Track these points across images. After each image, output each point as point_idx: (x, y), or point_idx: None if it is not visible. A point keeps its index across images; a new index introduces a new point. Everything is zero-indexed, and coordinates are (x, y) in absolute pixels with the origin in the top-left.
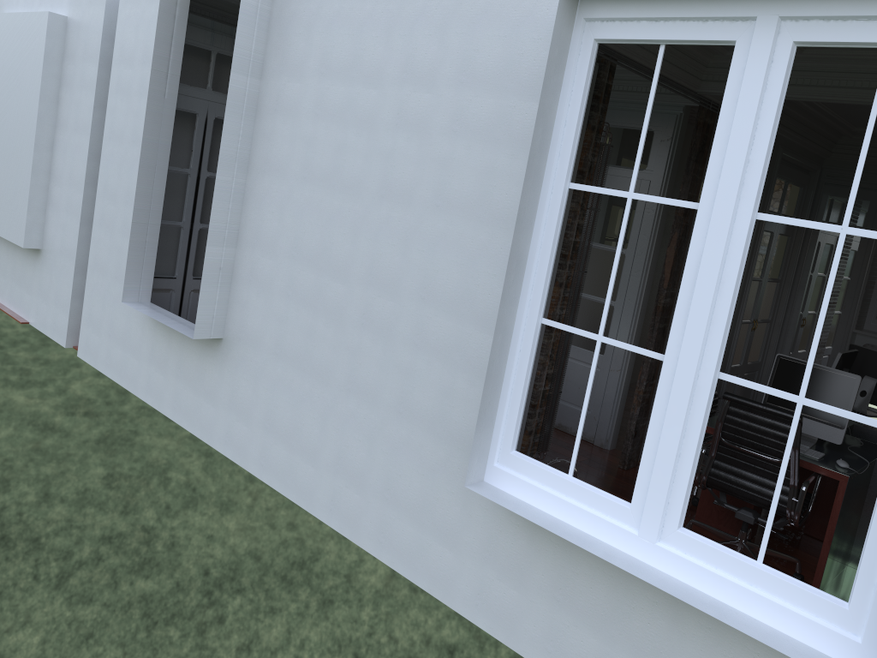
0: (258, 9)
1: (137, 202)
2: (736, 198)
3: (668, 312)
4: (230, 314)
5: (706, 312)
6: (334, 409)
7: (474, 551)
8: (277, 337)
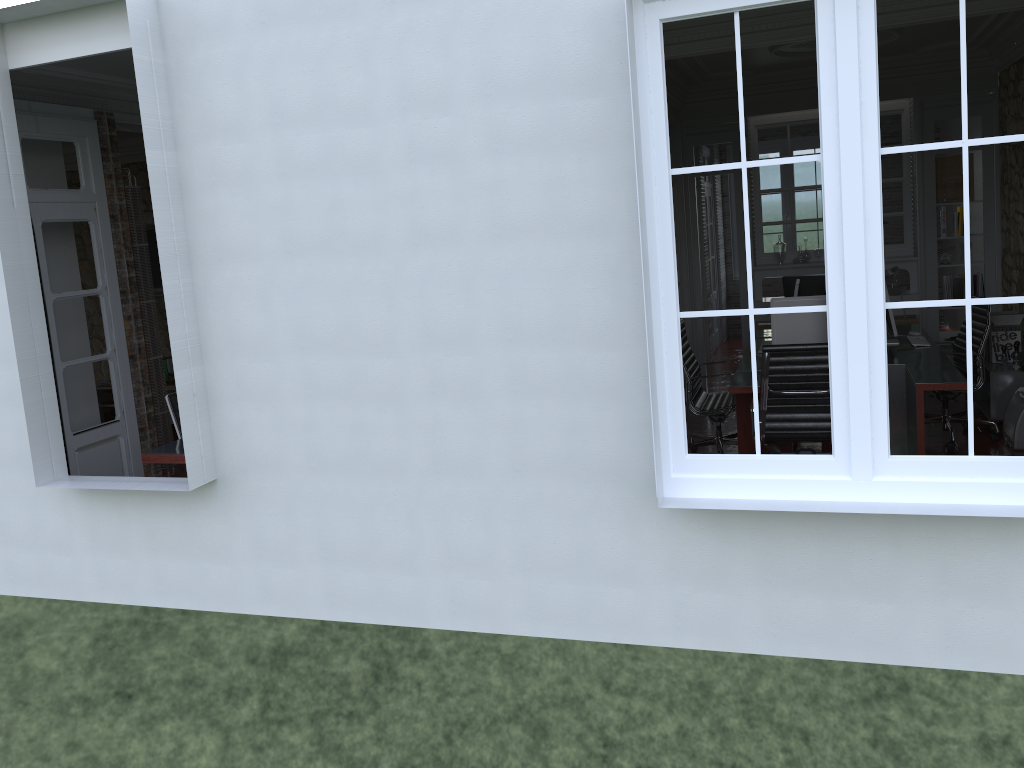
0: (152, 65)
1: (19, 352)
2: (861, 139)
3: None
4: (220, 445)
5: (861, 252)
6: (423, 501)
7: (659, 575)
8: (308, 448)
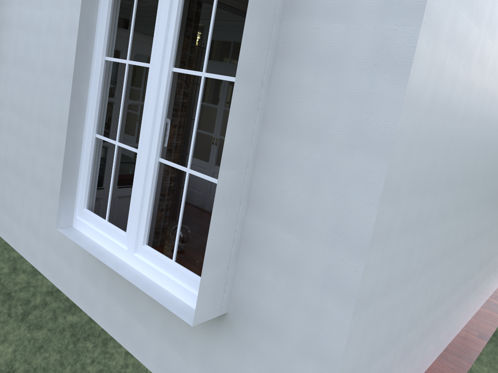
0: None
1: None
2: (162, 59)
3: None
4: None
5: (151, 124)
6: (27, 194)
7: (79, 267)
8: (5, 155)
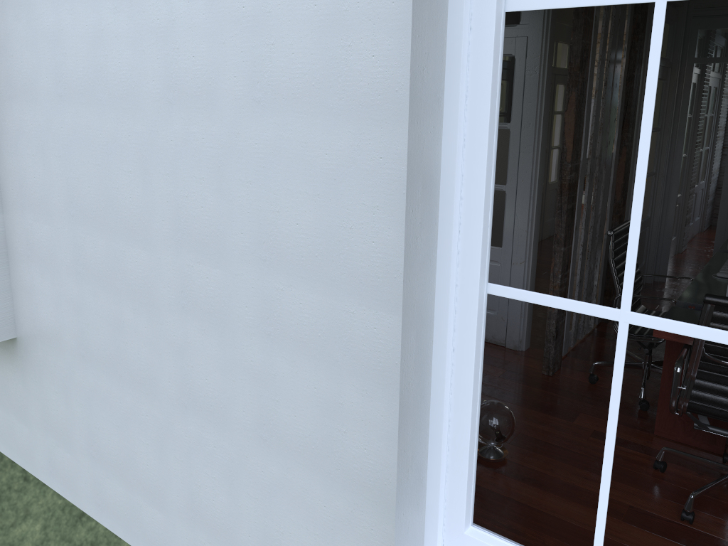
0: None
1: None
2: None
3: (574, 189)
4: (17, 304)
5: None
6: (171, 433)
7: None
8: (78, 332)
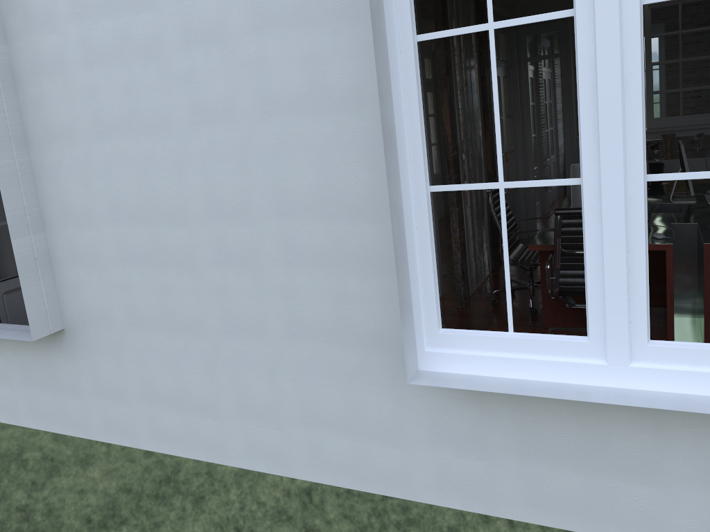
0: None
1: None
2: None
3: (457, 163)
4: (64, 301)
5: (618, 118)
6: (219, 356)
7: (423, 439)
8: (127, 306)
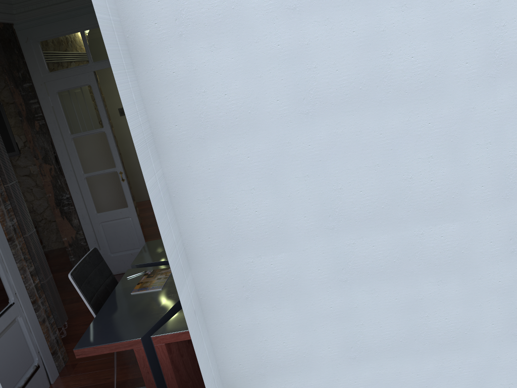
0: None
1: None
2: None
3: None
4: (225, 355)
5: None
6: (495, 367)
7: None
8: (345, 338)
